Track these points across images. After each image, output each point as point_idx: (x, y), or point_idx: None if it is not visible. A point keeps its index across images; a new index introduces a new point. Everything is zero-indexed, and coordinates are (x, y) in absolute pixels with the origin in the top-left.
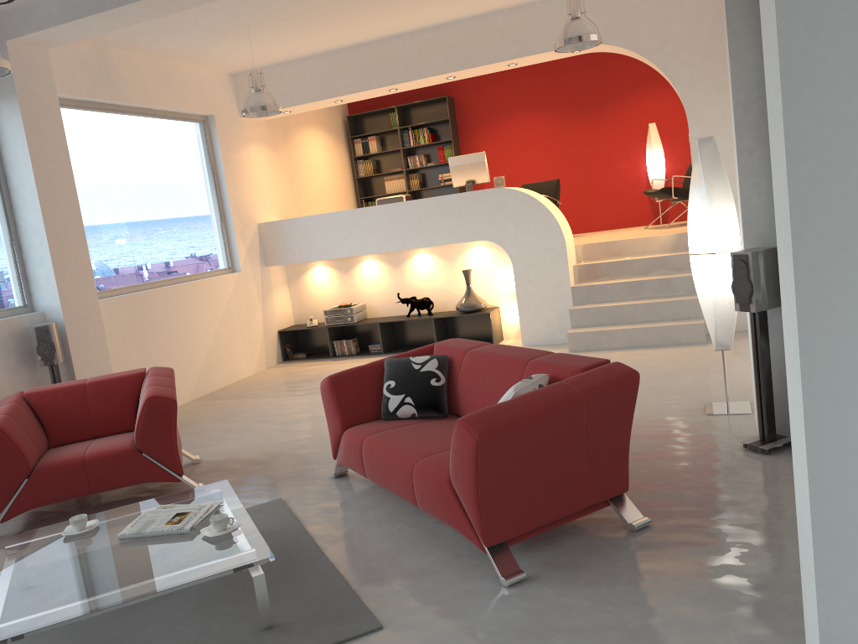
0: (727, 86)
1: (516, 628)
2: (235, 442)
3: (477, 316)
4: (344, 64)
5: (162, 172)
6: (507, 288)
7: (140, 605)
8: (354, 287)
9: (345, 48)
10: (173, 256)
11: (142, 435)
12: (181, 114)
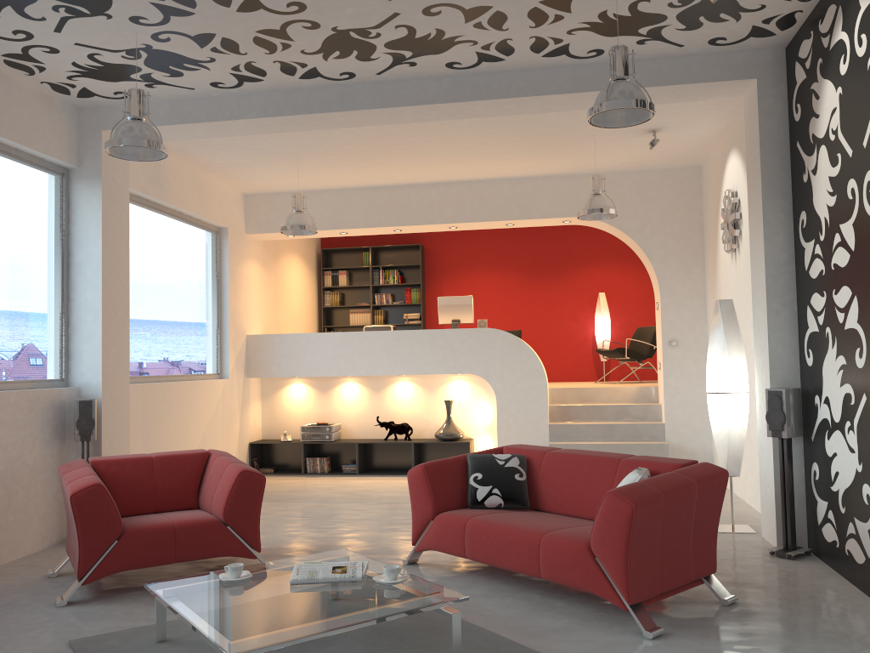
0: (693, 267)
1: None
2: (267, 535)
3: (451, 445)
4: (358, 202)
5: (180, 272)
6: (483, 421)
7: (305, 650)
8: (331, 407)
9: (361, 188)
10: (177, 353)
11: (231, 507)
12: (202, 222)
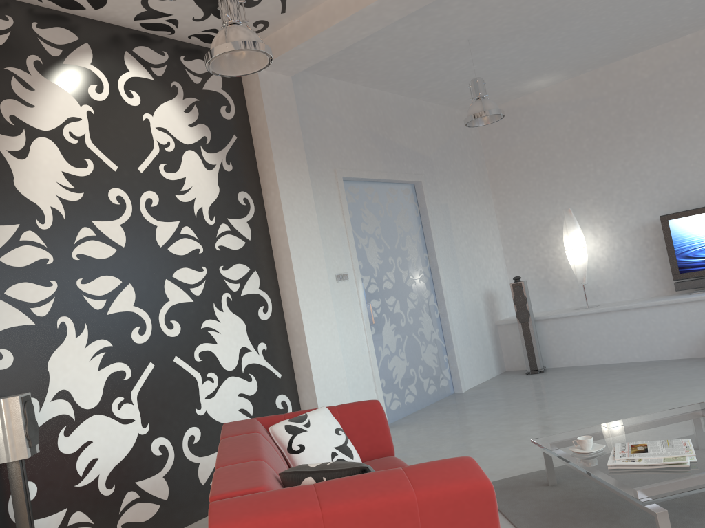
0: None
1: None
2: None
3: None
4: None
5: None
6: None
7: (685, 498)
8: None
9: None
10: None
11: None
12: None
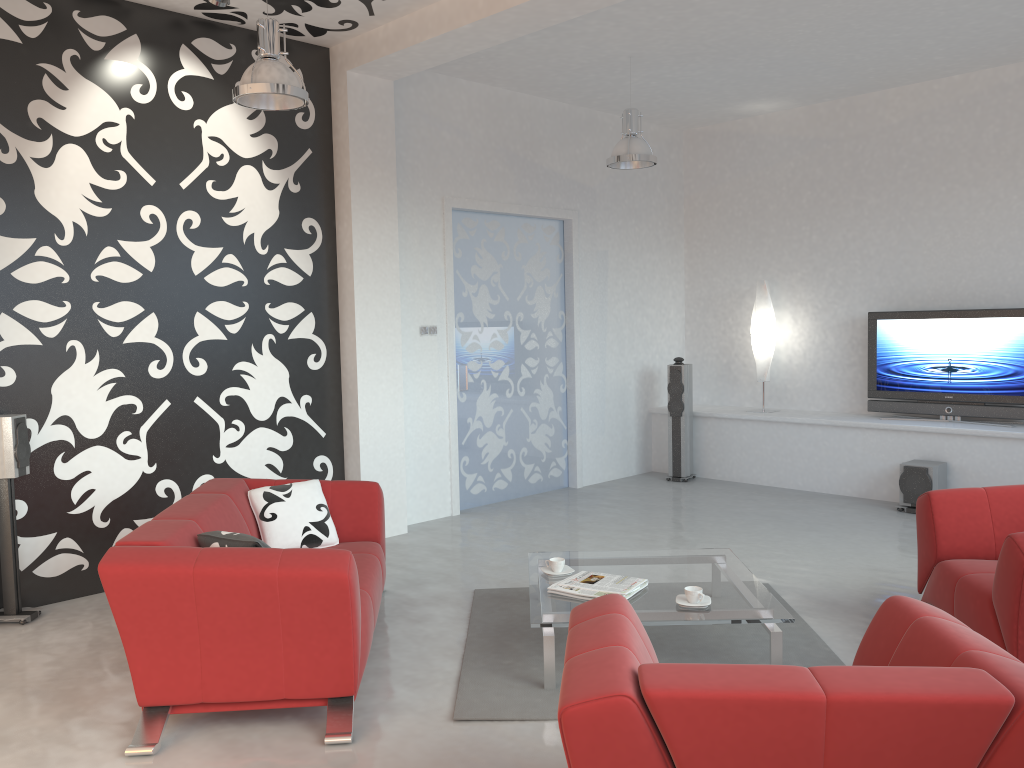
0: None
1: (411, 576)
2: None
3: None
4: None
5: None
6: None
7: None
8: None
9: None
10: None
11: None
12: None
